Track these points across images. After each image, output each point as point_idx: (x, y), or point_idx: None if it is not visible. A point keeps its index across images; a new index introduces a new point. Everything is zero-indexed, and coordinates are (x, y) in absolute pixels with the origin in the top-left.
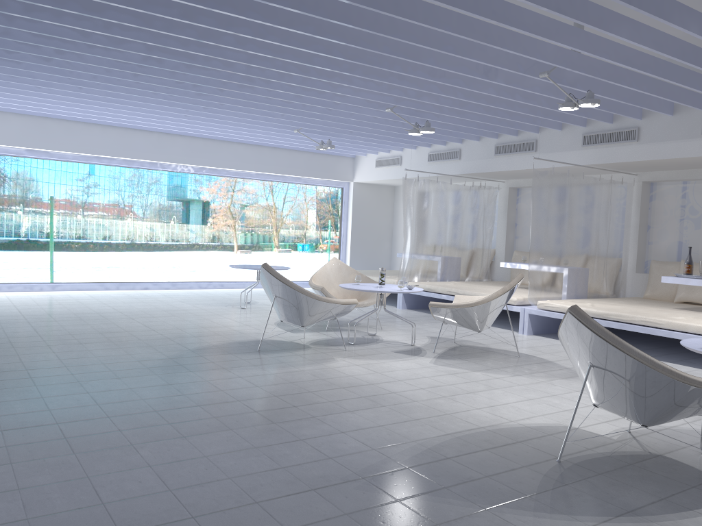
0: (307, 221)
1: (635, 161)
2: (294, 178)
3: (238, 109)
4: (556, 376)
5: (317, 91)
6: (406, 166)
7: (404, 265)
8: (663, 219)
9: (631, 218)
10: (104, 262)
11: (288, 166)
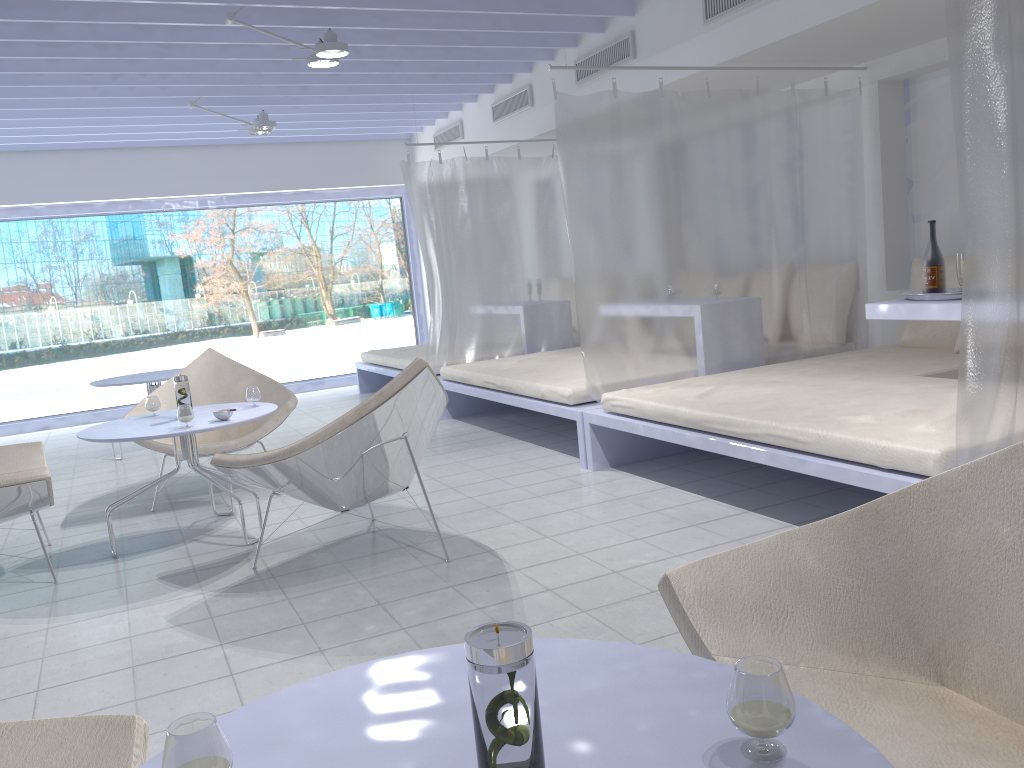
0: (382, 264)
1: (806, 33)
2: (299, 194)
3: (9, 81)
4: (421, 645)
5: (45, 6)
6: (469, 137)
7: (437, 334)
8: (937, 160)
9: (866, 168)
10: (20, 385)
11: (279, 173)
